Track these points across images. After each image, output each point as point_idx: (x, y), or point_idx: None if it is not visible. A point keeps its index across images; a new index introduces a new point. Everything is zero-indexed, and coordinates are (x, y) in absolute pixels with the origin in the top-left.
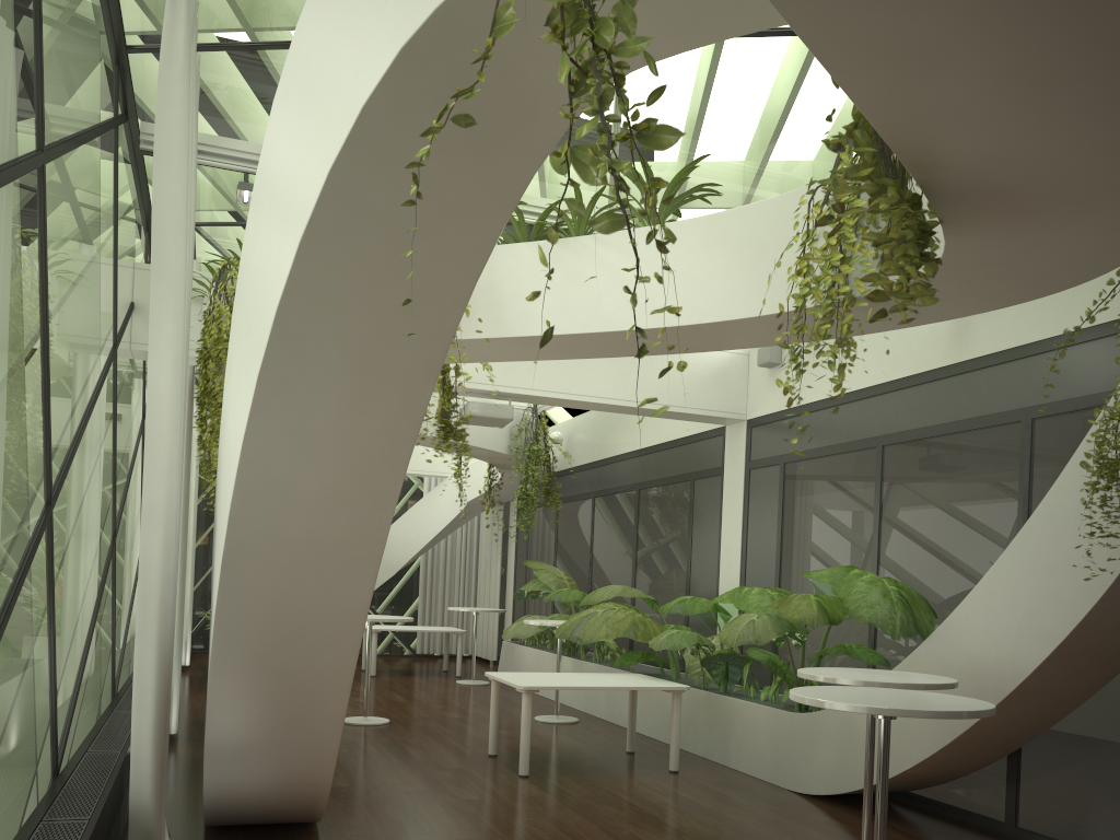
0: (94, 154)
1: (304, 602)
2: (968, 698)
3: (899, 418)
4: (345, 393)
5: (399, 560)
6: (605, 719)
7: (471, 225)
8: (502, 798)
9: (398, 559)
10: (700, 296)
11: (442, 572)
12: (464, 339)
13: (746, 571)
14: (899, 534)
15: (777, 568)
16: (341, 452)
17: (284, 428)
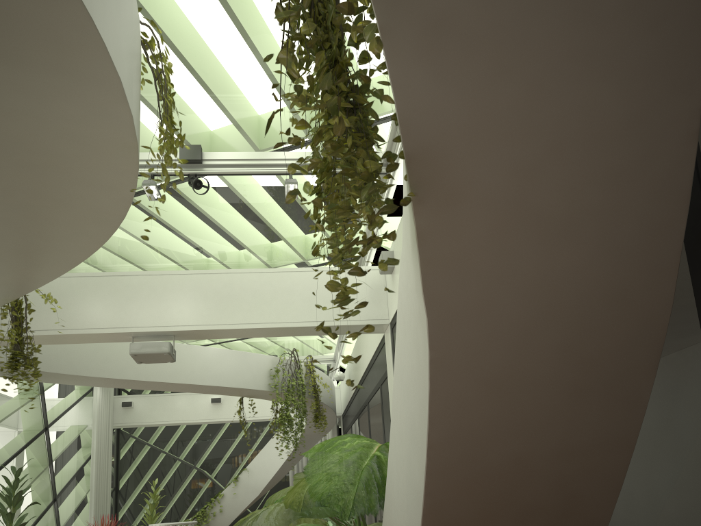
0: None
1: None
2: None
3: None
4: None
5: (261, 483)
6: None
7: None
8: None
9: (260, 483)
10: None
11: None
12: None
13: None
14: None
15: None
16: None
17: None
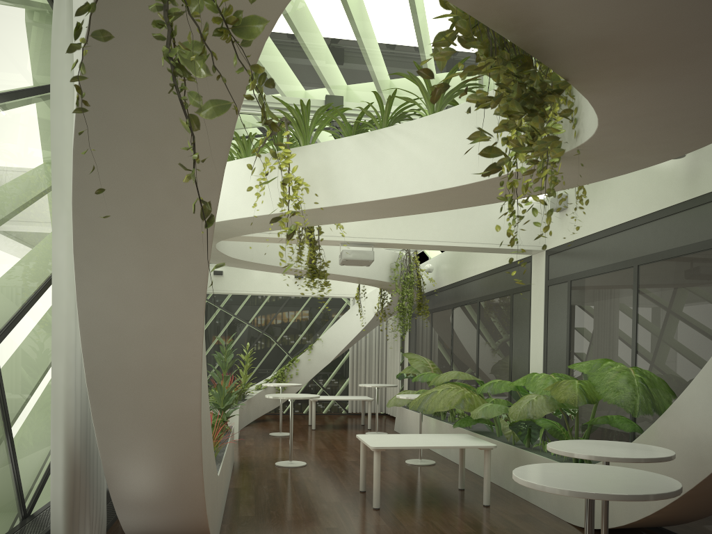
0: (45, 105)
1: (153, 407)
2: (664, 476)
3: (649, 244)
4: (142, 259)
5: (333, 353)
6: (454, 461)
7: (208, 126)
8: (352, 527)
9: (332, 352)
10: (461, 165)
11: (363, 359)
12: (310, 209)
13: (547, 359)
14: (651, 332)
15: (567, 357)
16: (151, 302)
17: (104, 287)
